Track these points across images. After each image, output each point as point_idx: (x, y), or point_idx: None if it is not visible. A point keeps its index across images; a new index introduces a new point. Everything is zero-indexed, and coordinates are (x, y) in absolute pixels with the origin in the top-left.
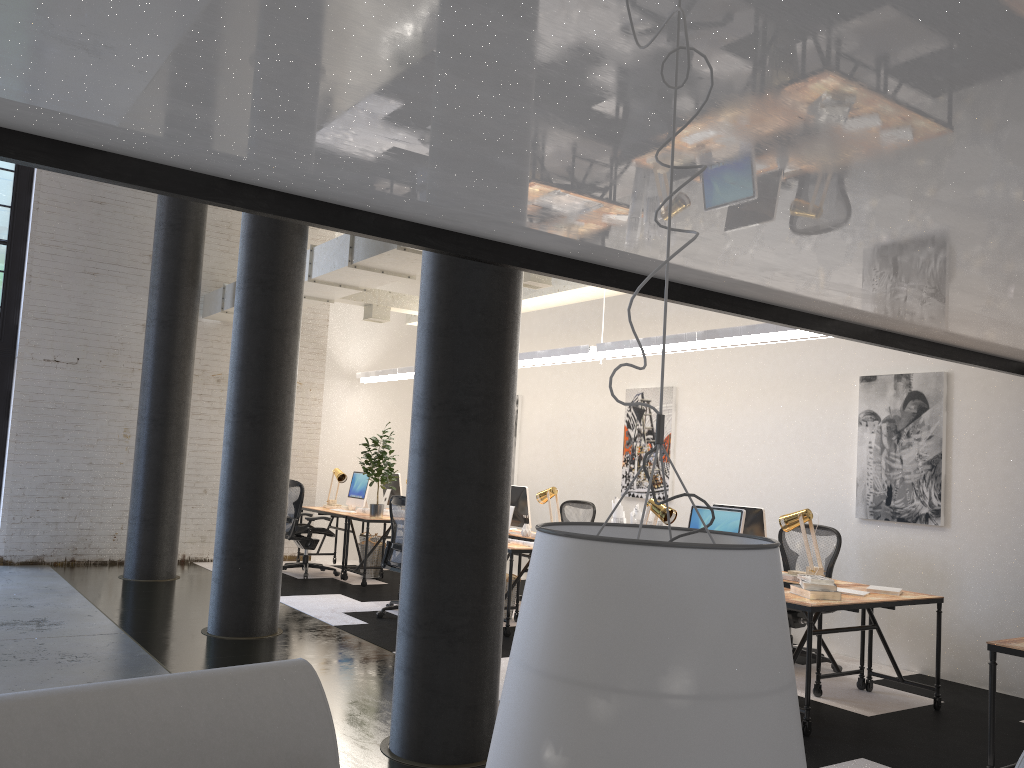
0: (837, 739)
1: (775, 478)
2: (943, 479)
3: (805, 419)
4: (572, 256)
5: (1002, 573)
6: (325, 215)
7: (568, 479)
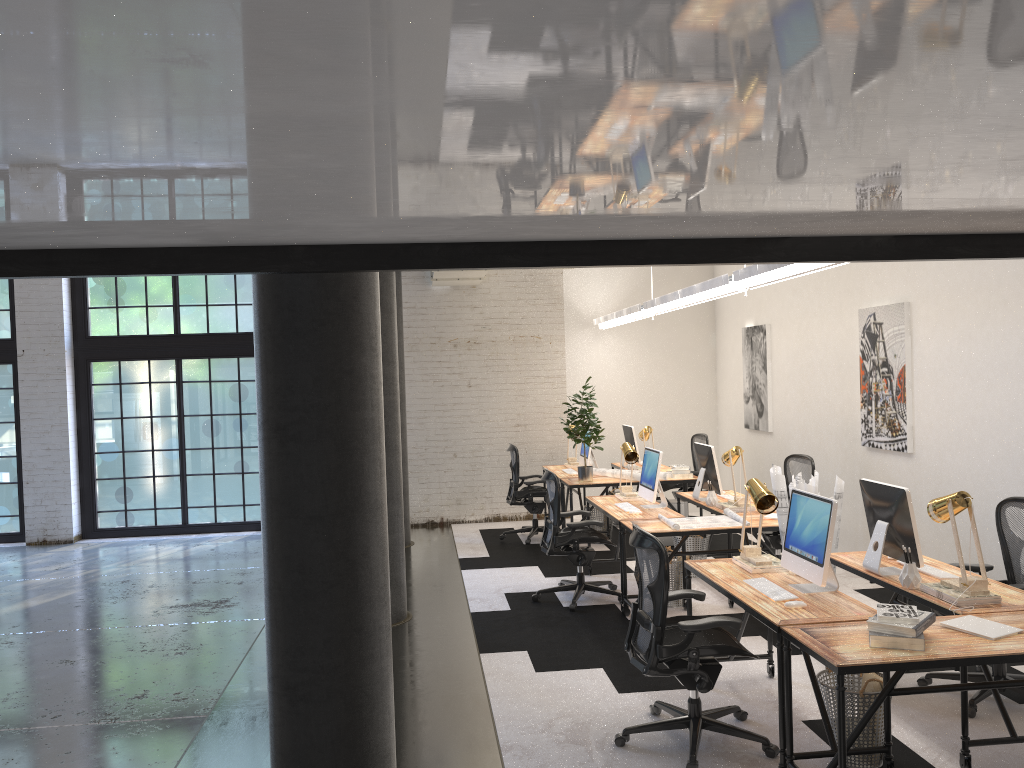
0: None
1: None
2: None
3: None
4: (225, 244)
5: None
6: None
7: (815, 424)
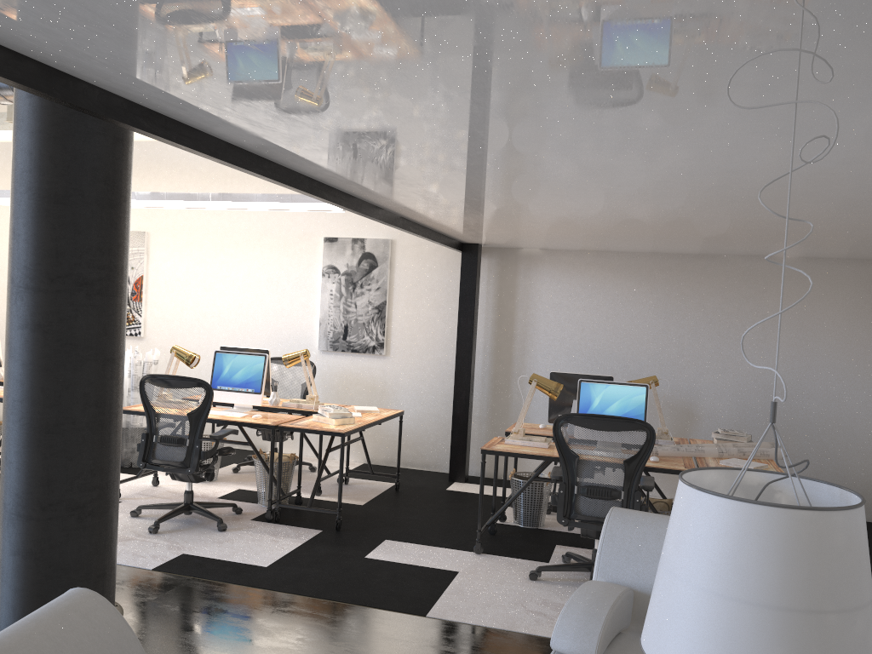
0: (359, 528)
1: (248, 318)
2: (386, 320)
3: (276, 269)
4: (248, 148)
5: (425, 387)
6: (54, 84)
7: None
